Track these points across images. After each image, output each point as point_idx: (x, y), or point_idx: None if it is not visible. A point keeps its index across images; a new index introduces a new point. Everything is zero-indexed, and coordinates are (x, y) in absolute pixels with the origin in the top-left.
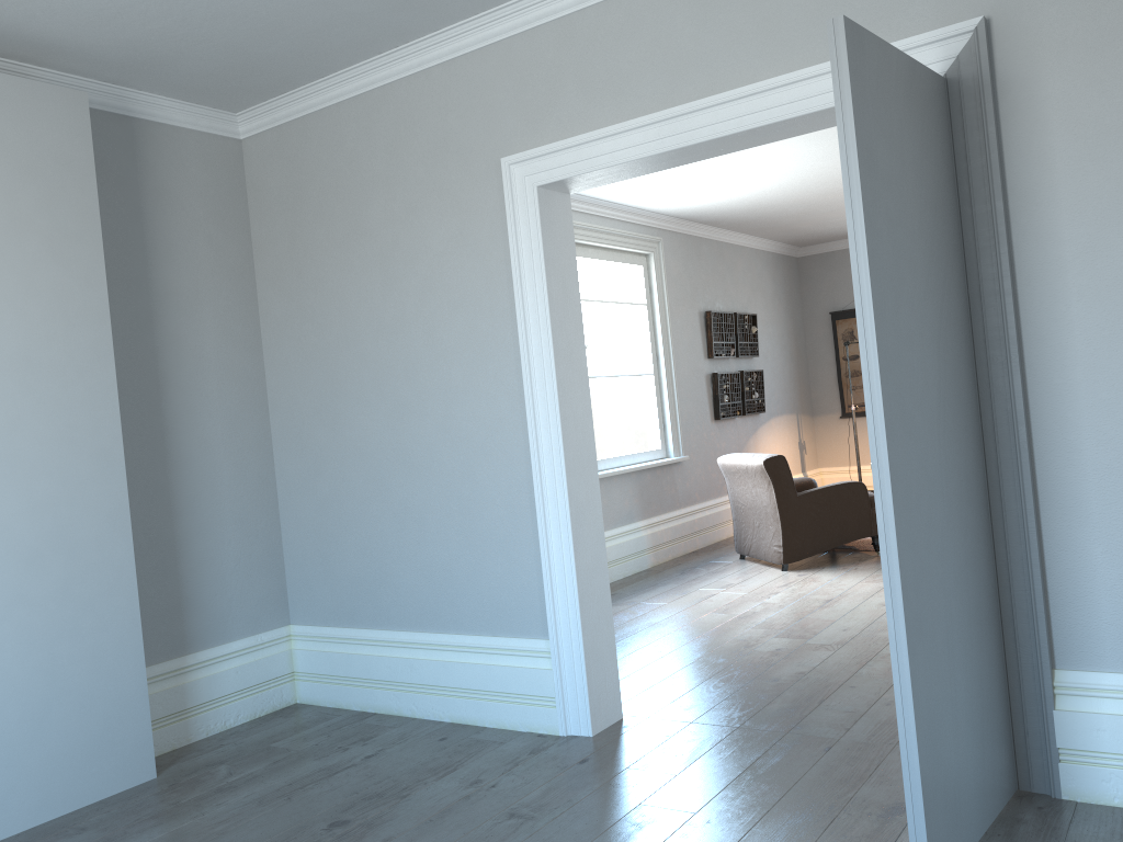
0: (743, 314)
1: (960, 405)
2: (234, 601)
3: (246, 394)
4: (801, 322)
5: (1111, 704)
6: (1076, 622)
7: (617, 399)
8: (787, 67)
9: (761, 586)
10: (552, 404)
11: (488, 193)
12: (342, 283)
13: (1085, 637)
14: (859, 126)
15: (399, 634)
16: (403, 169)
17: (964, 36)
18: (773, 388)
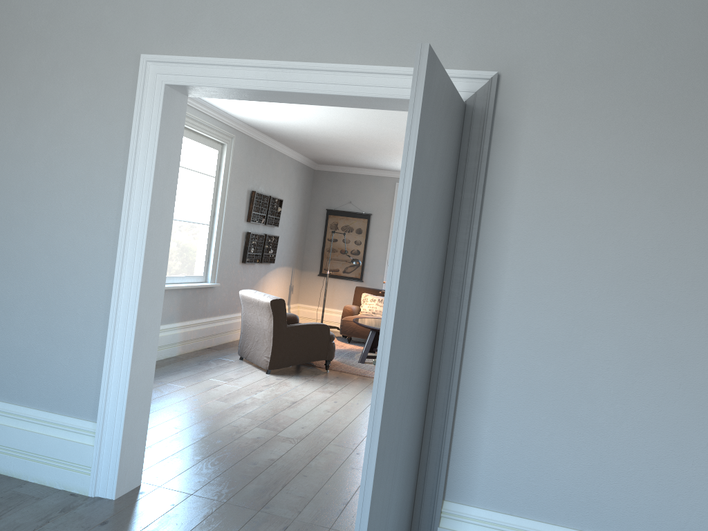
0: (275, 197)
1: (429, 322)
2: None
3: None
4: (308, 211)
5: (472, 528)
6: (463, 472)
7: (174, 224)
8: (366, 60)
9: (252, 383)
10: (139, 248)
11: (124, 77)
12: None
13: (466, 482)
14: (421, 124)
15: None
16: (57, 35)
17: (483, 81)
18: (282, 249)
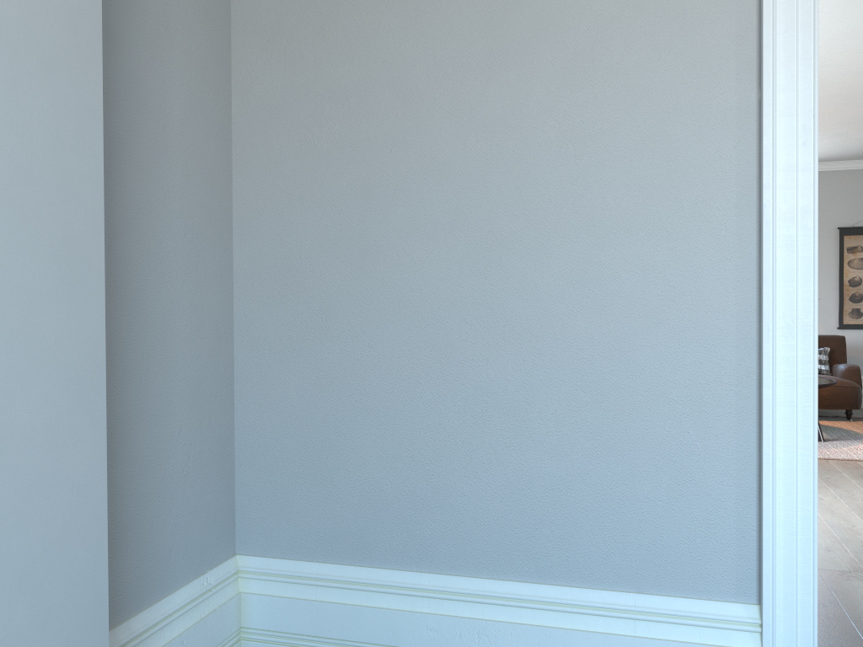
0: None
1: None
2: (178, 525)
3: (211, 200)
4: None
5: None
6: None
7: None
8: None
9: None
10: (806, 256)
11: None
12: (406, 50)
13: None
14: None
15: (455, 580)
16: None
17: None
18: None
